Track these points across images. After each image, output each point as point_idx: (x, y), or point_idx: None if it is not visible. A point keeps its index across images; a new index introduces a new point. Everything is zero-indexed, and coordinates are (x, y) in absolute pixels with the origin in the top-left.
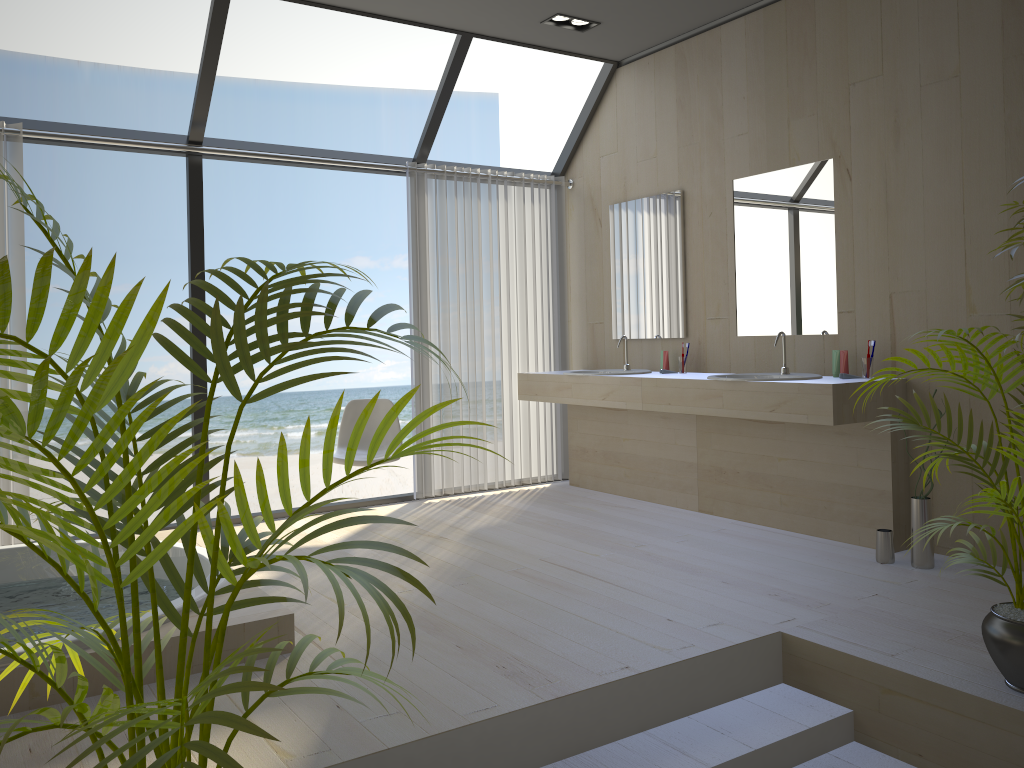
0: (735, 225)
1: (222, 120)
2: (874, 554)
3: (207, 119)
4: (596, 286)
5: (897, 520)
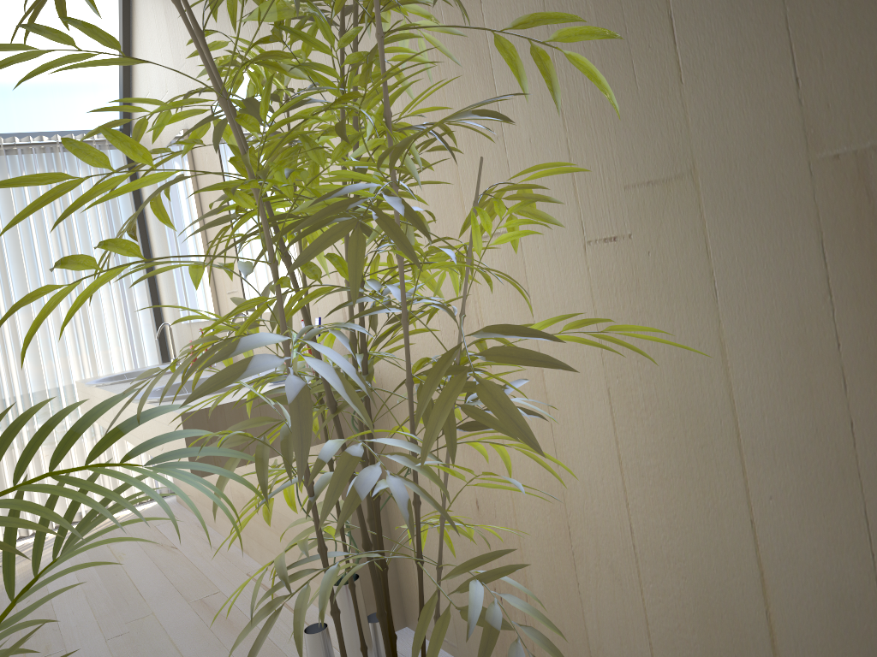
0: (223, 166)
1: (27, 120)
2: (335, 652)
3: (11, 122)
4: (167, 259)
5: (369, 592)
